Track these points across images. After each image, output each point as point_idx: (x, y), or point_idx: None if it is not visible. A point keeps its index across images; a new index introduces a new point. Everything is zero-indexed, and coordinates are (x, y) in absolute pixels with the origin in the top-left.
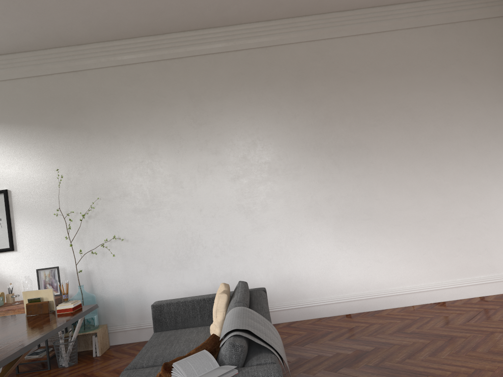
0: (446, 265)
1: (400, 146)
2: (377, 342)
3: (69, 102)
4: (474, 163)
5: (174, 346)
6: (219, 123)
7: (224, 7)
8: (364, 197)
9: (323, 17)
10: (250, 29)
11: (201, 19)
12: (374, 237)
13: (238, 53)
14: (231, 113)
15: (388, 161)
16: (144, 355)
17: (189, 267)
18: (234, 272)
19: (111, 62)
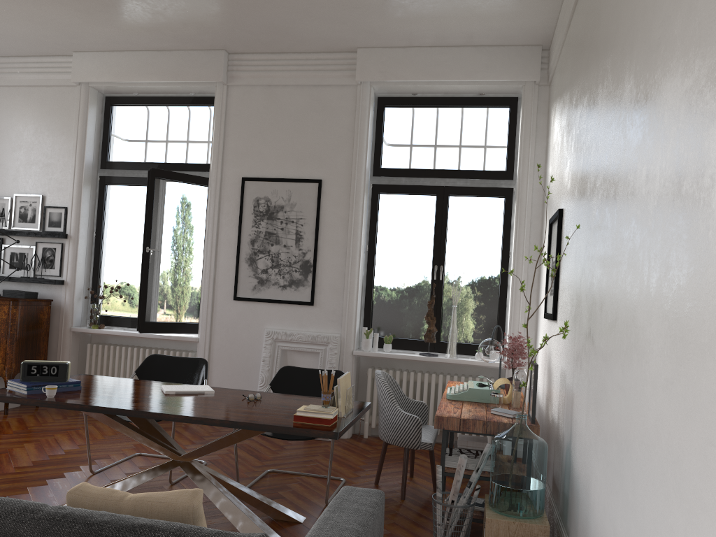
0: None
1: None
2: None
3: (595, 4)
4: None
5: None
6: None
7: None
8: None
9: None
10: None
11: None
12: None
13: None
14: None
15: None
16: None
17: (624, 481)
18: None
19: None
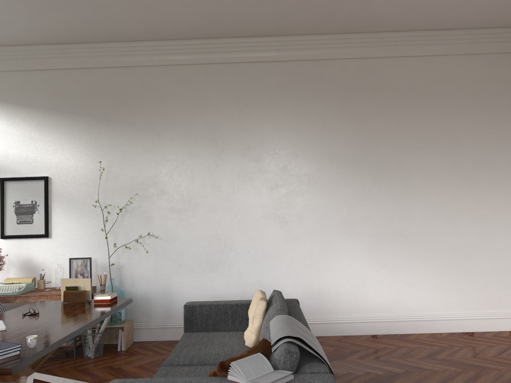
0: (478, 296)
1: (442, 170)
2: (408, 365)
3: (118, 97)
4: None
5: (209, 347)
6: (263, 131)
7: (281, 17)
8: (401, 219)
9: (376, 36)
10: (302, 41)
11: (256, 27)
12: (407, 260)
13: (289, 63)
14: (275, 122)
15: (429, 185)
16: (179, 353)
17: (219, 271)
18: (264, 281)
19: (162, 61)
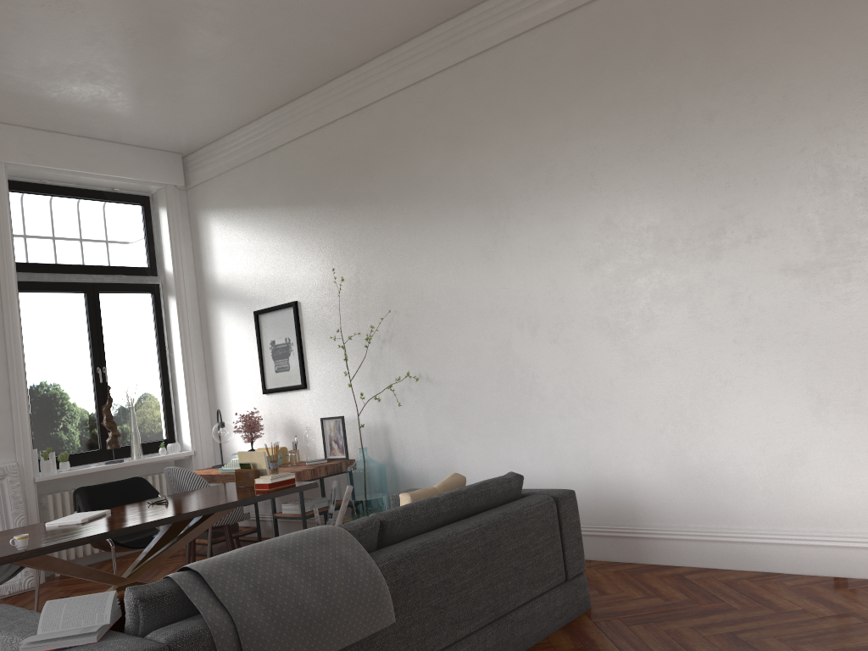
0: None
1: None
2: None
3: (355, 161)
4: None
5: None
6: (561, 159)
7: None
8: None
9: None
10: None
11: None
12: None
13: (594, 6)
14: (581, 135)
15: None
16: None
17: (518, 433)
18: (593, 451)
19: (400, 82)
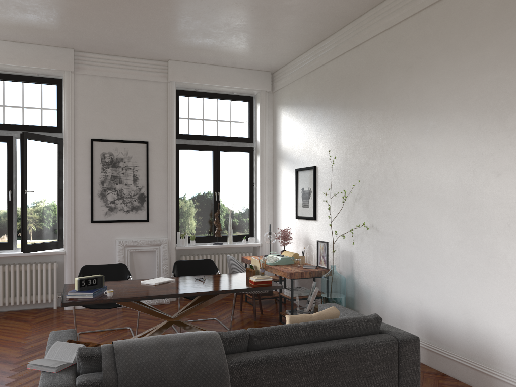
0: None
1: None
2: None
3: (352, 80)
4: None
5: None
6: (474, 86)
7: None
8: None
9: None
10: None
11: None
12: None
13: None
14: (491, 68)
15: None
16: None
17: (424, 278)
18: (469, 304)
19: (380, 28)
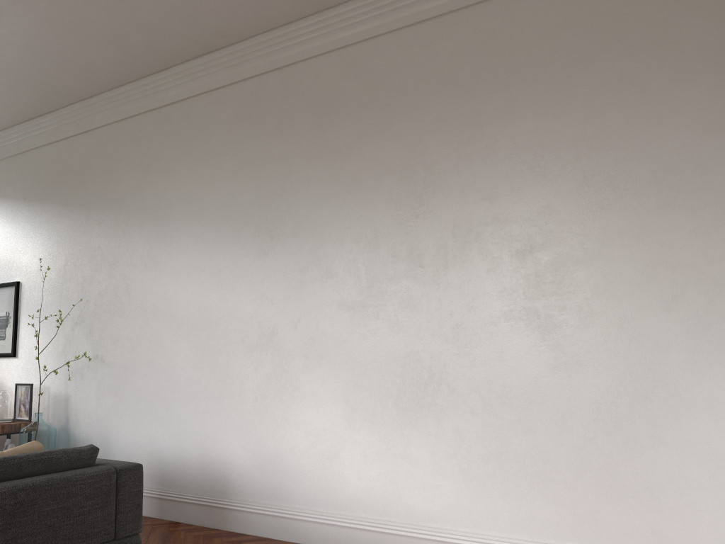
0: (546, 505)
1: (475, 233)
2: None
3: (77, 173)
4: (637, 276)
5: None
6: (213, 196)
7: (190, 15)
8: (399, 333)
9: (365, 2)
10: (262, 43)
11: (185, 39)
12: (409, 414)
13: (247, 83)
14: (228, 179)
15: (450, 265)
16: None
17: (157, 412)
18: (205, 433)
19: (115, 116)
